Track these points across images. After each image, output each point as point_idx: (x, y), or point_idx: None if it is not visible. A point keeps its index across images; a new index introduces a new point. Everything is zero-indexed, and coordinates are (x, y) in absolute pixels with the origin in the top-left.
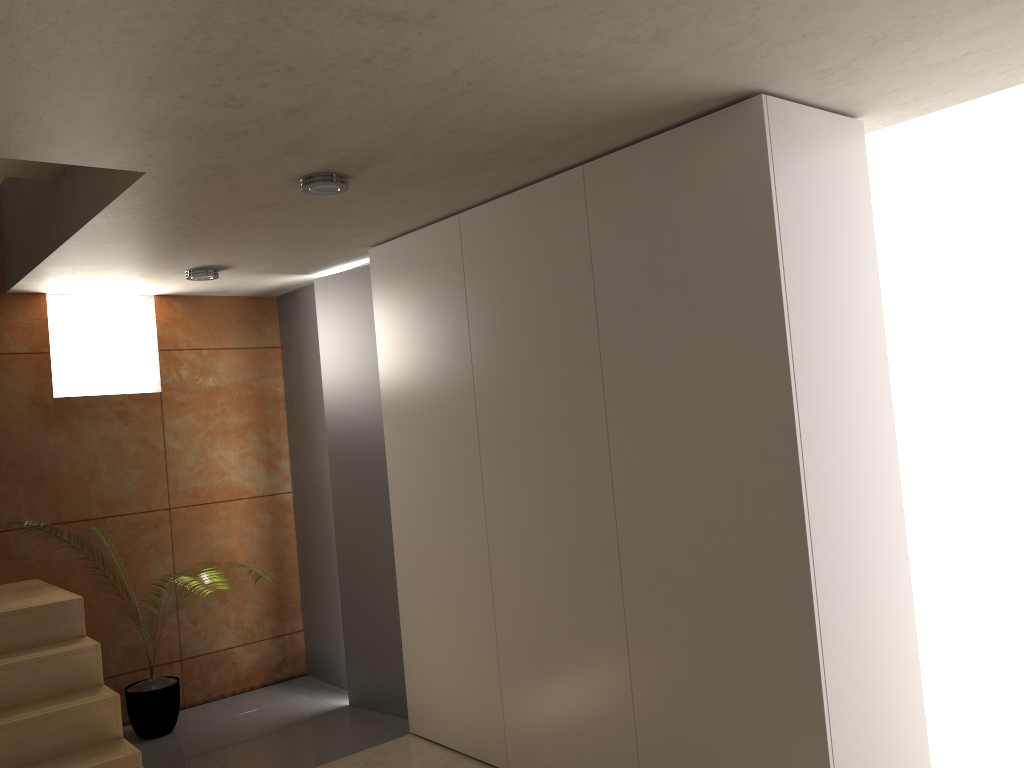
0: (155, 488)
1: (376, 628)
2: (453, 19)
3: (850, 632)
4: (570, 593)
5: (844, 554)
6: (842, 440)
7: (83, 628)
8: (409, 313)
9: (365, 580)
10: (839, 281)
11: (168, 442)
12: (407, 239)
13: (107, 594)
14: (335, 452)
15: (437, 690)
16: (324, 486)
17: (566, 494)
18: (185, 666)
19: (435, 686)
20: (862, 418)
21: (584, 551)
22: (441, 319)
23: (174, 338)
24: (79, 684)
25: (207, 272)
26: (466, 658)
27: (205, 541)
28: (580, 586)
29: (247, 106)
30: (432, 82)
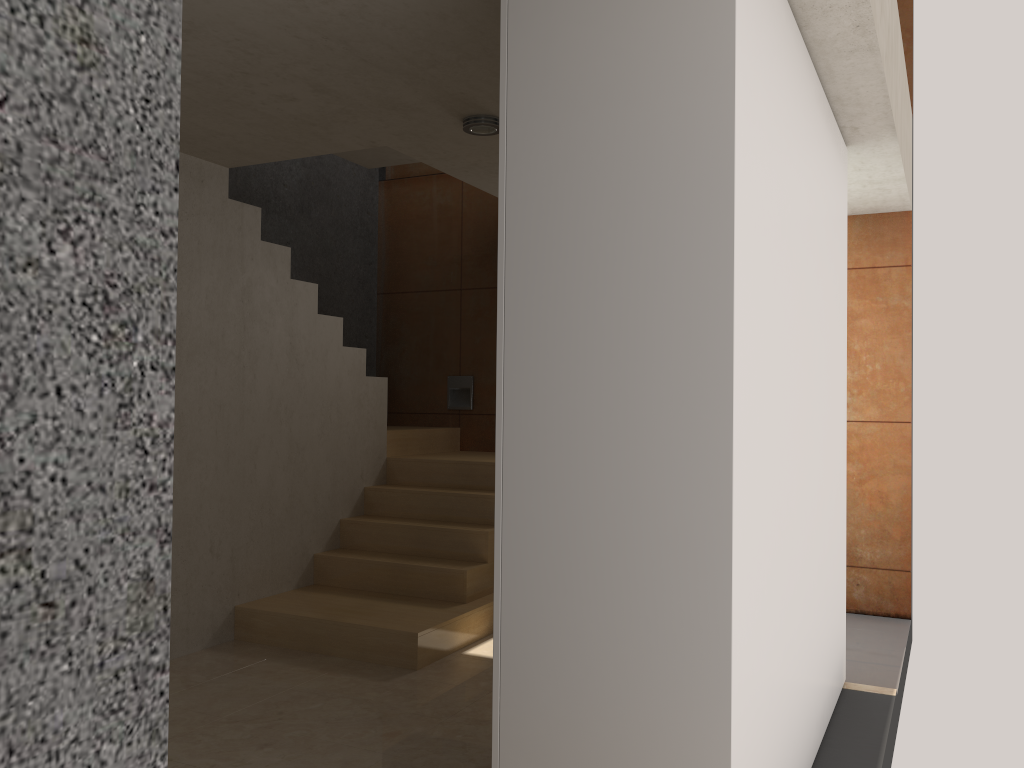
0: None
1: None
2: (198, 17)
3: (560, 603)
4: None
5: (566, 504)
6: (589, 357)
7: None
8: None
9: None
10: (623, 140)
11: None
12: None
13: None
14: None
15: None
16: None
17: None
18: None
19: None
20: (643, 331)
21: None
22: None
23: None
24: (493, 521)
25: None
26: None
27: None
28: None
29: (297, 97)
30: (310, 47)
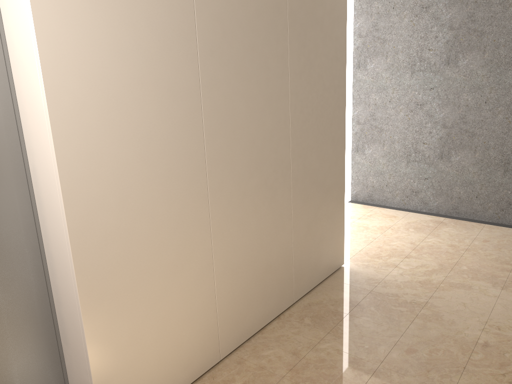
0: None
1: None
2: None
3: None
4: (266, 205)
5: None
6: None
7: None
8: None
9: None
10: None
11: None
12: None
13: None
14: None
15: (148, 369)
16: None
17: (267, 143)
18: None
19: (146, 367)
20: None
21: (275, 176)
22: None
23: None
24: None
25: None
26: (184, 310)
27: None
28: (272, 198)
29: None
30: None
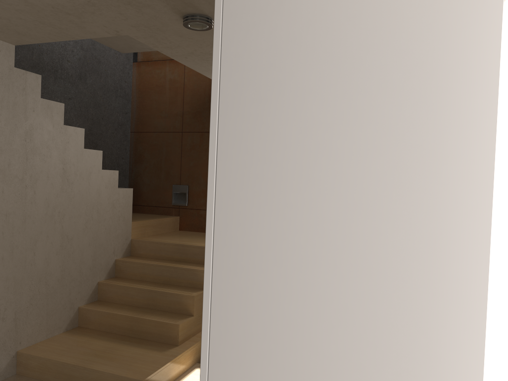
0: None
1: None
2: None
3: None
4: None
5: None
6: (309, 265)
7: None
8: None
9: None
10: (358, 21)
11: None
12: None
13: None
14: None
15: None
16: None
17: None
18: None
19: None
20: (375, 243)
21: None
22: None
23: None
24: (198, 286)
25: None
26: None
27: None
28: None
29: None
30: None
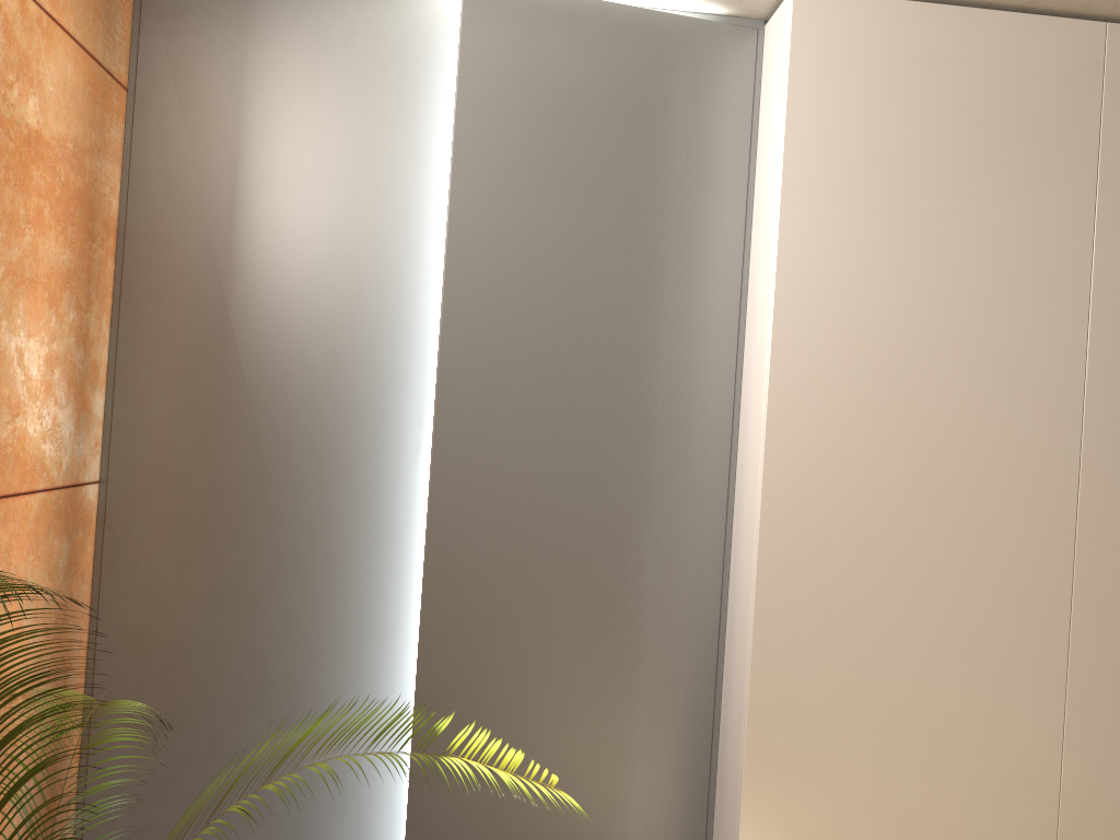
0: None
1: (530, 811)
2: None
3: None
4: None
5: None
6: None
7: None
8: (916, 158)
9: (515, 704)
10: None
11: None
12: (940, 14)
13: None
14: (465, 401)
15: None
16: (293, 477)
17: None
18: None
19: None
20: None
21: None
22: (1017, 194)
23: None
24: None
25: None
26: (962, 835)
27: None
28: None
29: None
30: None
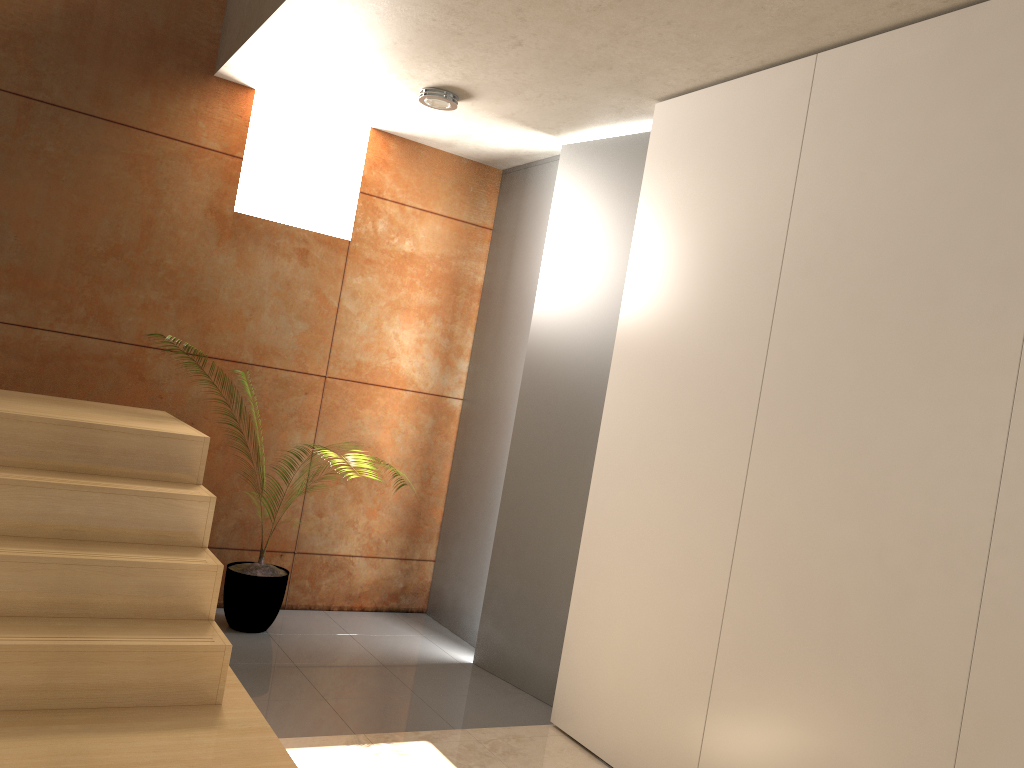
0: (316, 348)
1: (531, 582)
2: None
3: None
4: (870, 609)
5: None
6: None
7: (200, 475)
8: (696, 188)
9: (532, 520)
10: None
11: (343, 300)
12: (720, 90)
13: (234, 453)
14: (534, 358)
15: (605, 682)
16: (505, 399)
17: (904, 465)
18: (297, 561)
19: (603, 676)
20: None
21: (915, 554)
22: (746, 198)
23: (380, 183)
24: (179, 539)
25: (446, 96)
26: (662, 653)
27: (354, 426)
28: (892, 603)
29: None
30: None
